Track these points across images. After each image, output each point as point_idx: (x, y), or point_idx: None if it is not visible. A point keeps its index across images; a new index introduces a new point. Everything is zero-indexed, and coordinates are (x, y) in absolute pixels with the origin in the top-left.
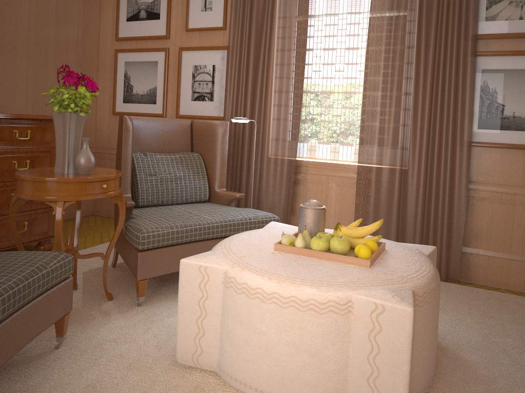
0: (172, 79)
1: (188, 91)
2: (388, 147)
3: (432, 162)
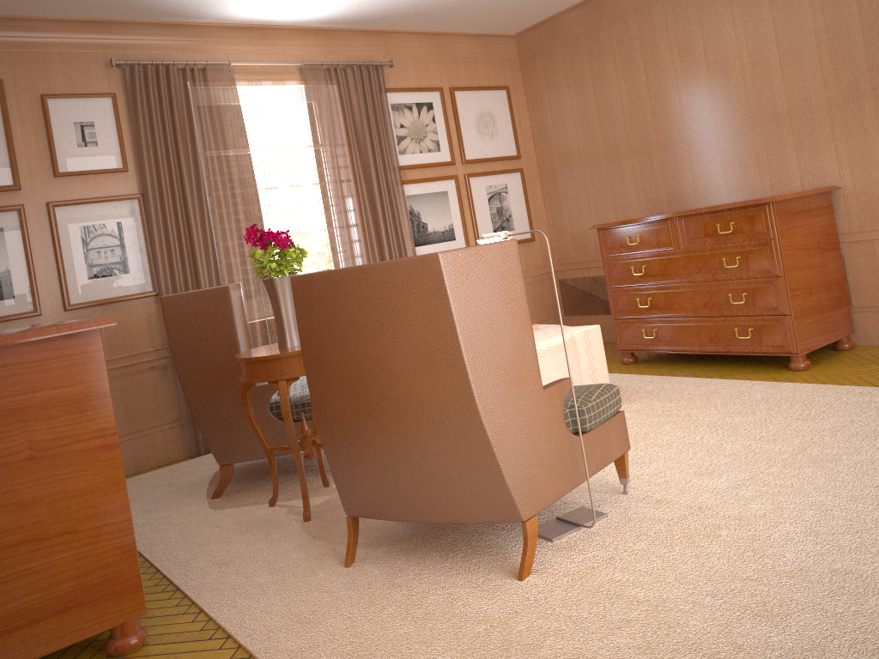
0: (41, 253)
1: (82, 266)
2: None
3: None
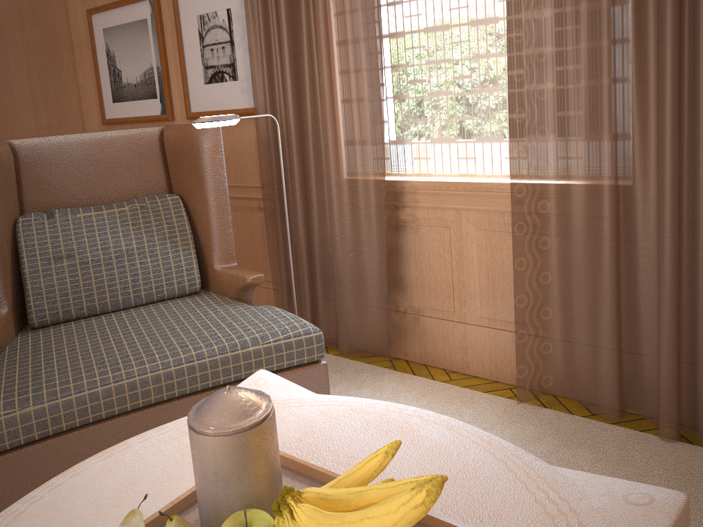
0: (172, 49)
1: (198, 67)
2: (581, 137)
3: (695, 167)
